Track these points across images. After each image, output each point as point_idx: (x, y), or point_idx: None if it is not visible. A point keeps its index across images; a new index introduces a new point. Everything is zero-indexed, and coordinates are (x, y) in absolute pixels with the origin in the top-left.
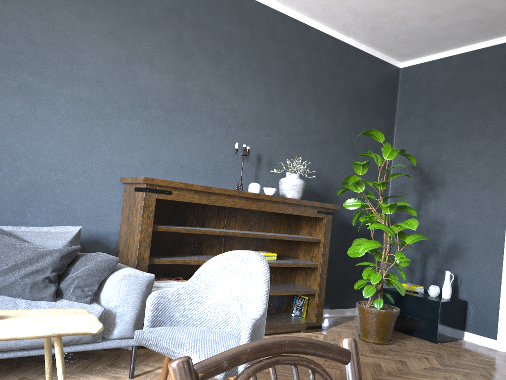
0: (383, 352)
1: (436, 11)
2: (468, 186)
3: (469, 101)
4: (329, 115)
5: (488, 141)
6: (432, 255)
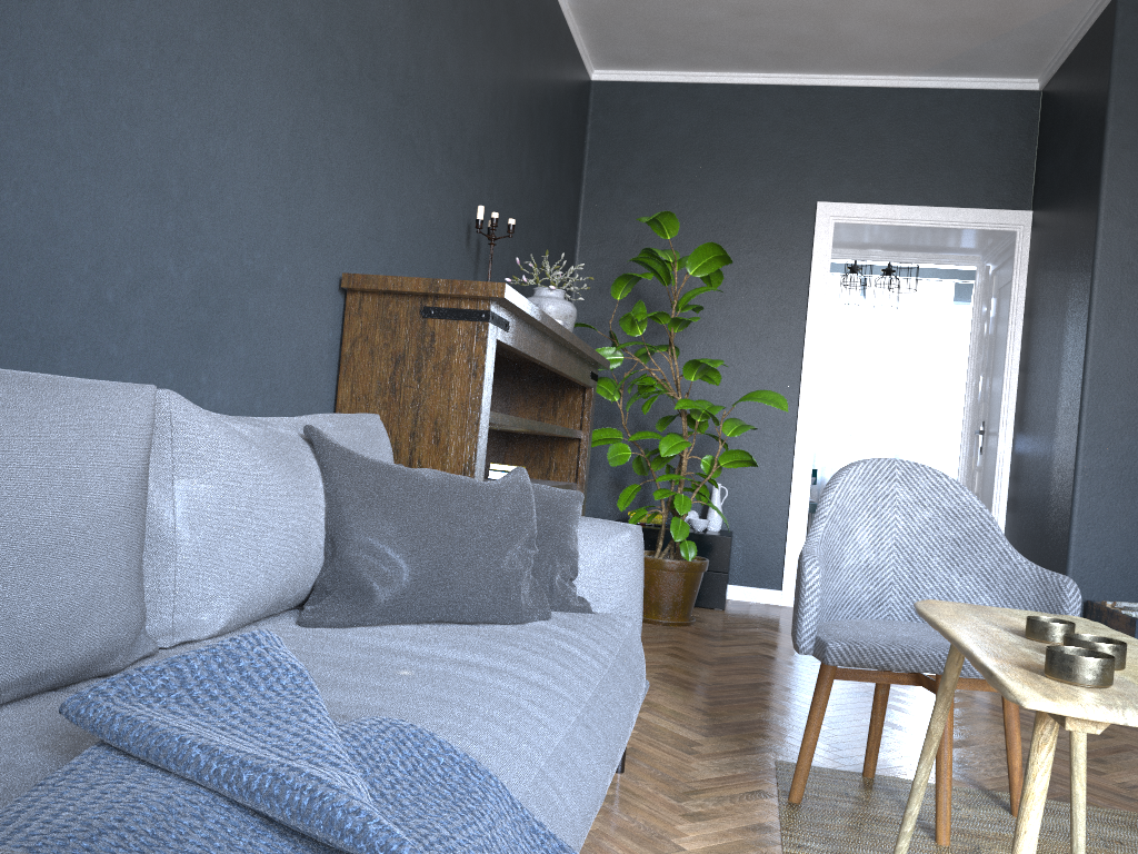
0: (718, 636)
1: (765, 3)
2: (731, 331)
3: (734, 177)
4: (538, 161)
5: (768, 255)
6: None
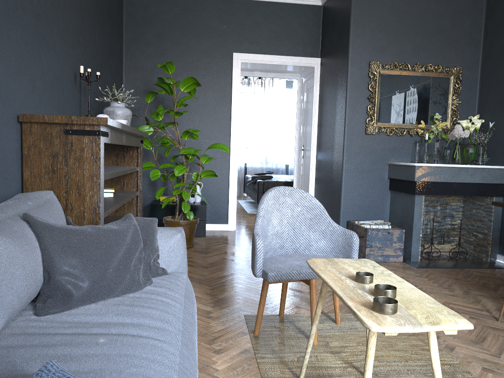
0: (206, 251)
1: None
2: (199, 112)
3: (195, 40)
4: (103, 35)
5: (213, 76)
6: (172, 169)
